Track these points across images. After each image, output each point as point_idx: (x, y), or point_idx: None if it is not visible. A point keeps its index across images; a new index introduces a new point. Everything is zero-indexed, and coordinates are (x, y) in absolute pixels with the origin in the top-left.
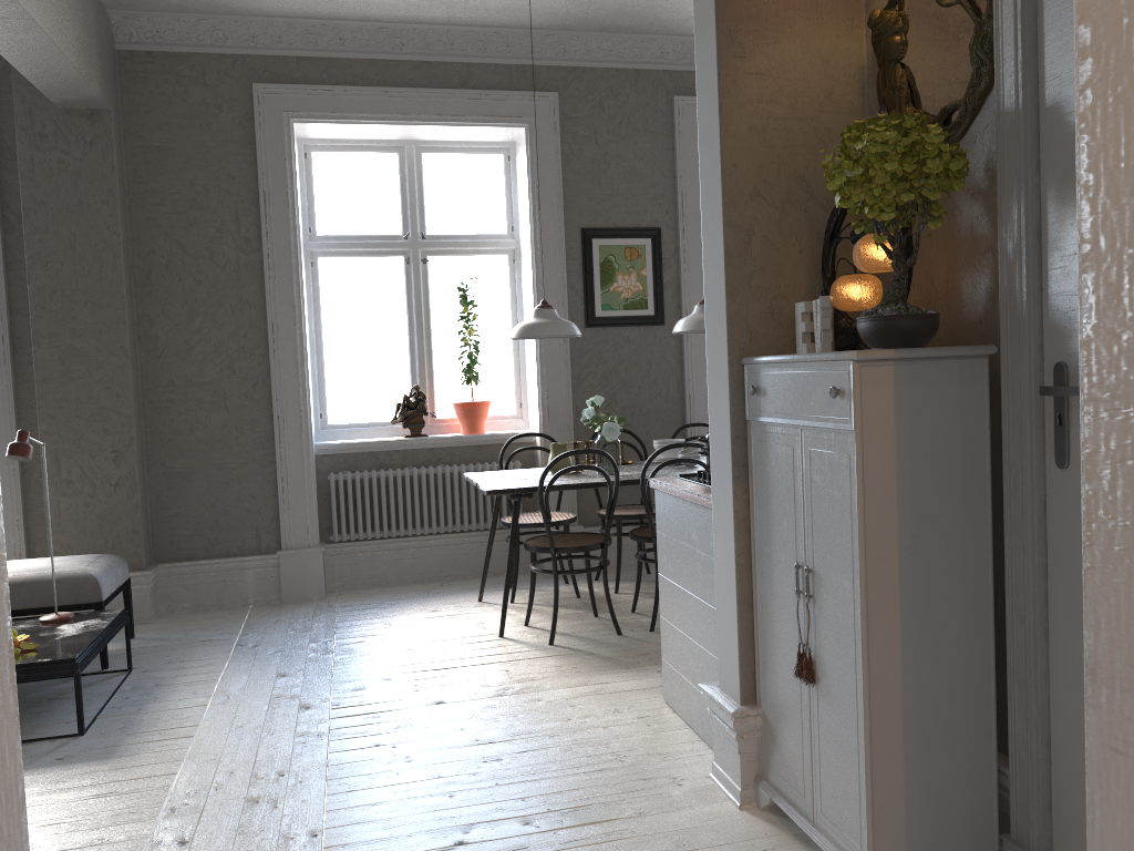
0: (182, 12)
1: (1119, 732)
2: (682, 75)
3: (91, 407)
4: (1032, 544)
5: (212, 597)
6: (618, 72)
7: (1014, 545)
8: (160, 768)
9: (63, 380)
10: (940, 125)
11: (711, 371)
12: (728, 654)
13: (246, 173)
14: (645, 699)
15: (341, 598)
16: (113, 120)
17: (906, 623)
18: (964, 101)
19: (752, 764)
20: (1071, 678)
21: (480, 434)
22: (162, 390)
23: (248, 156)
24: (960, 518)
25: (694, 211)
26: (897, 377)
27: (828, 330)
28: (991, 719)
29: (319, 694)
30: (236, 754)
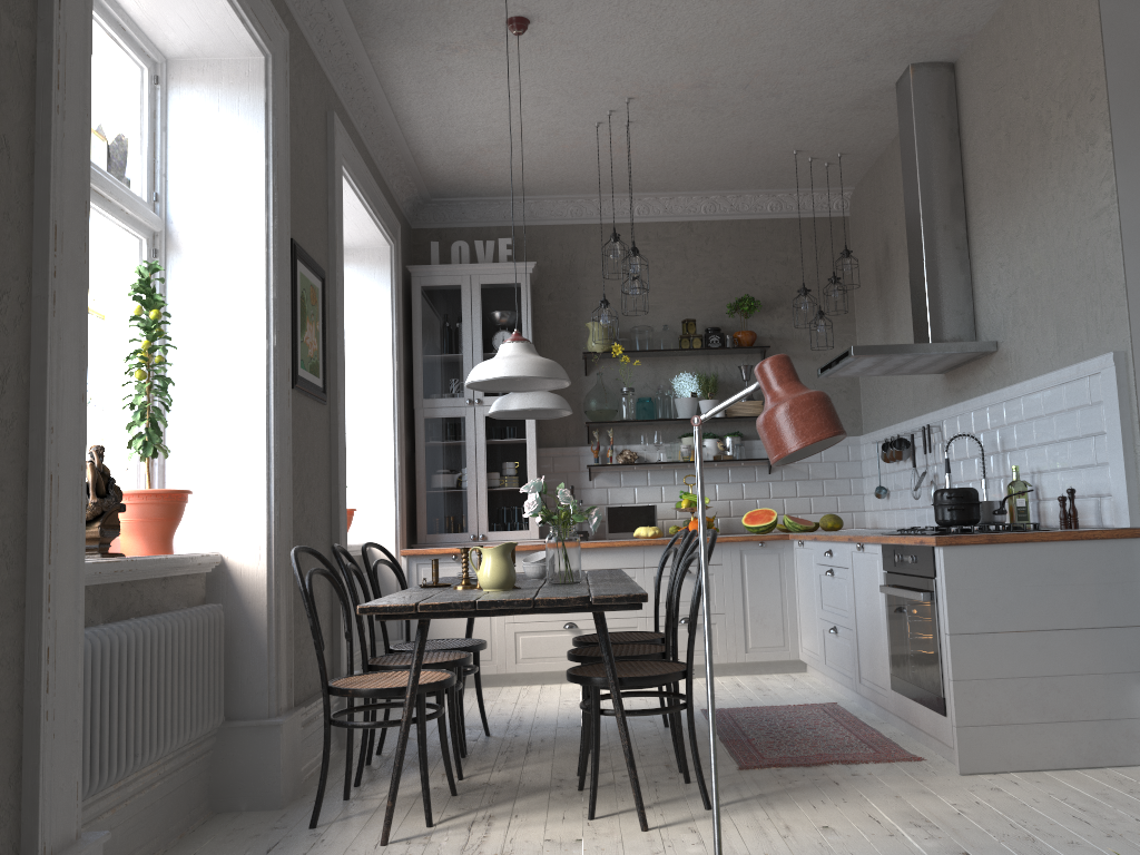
0: None
1: None
2: (330, 90)
3: None
4: None
5: None
6: (307, 47)
7: None
8: None
9: None
10: None
11: None
12: None
13: None
14: (954, 781)
15: None
16: None
17: None
18: None
19: None
20: None
21: (181, 555)
22: None
23: None
24: None
25: (340, 263)
26: None
27: None
28: None
29: None
30: None
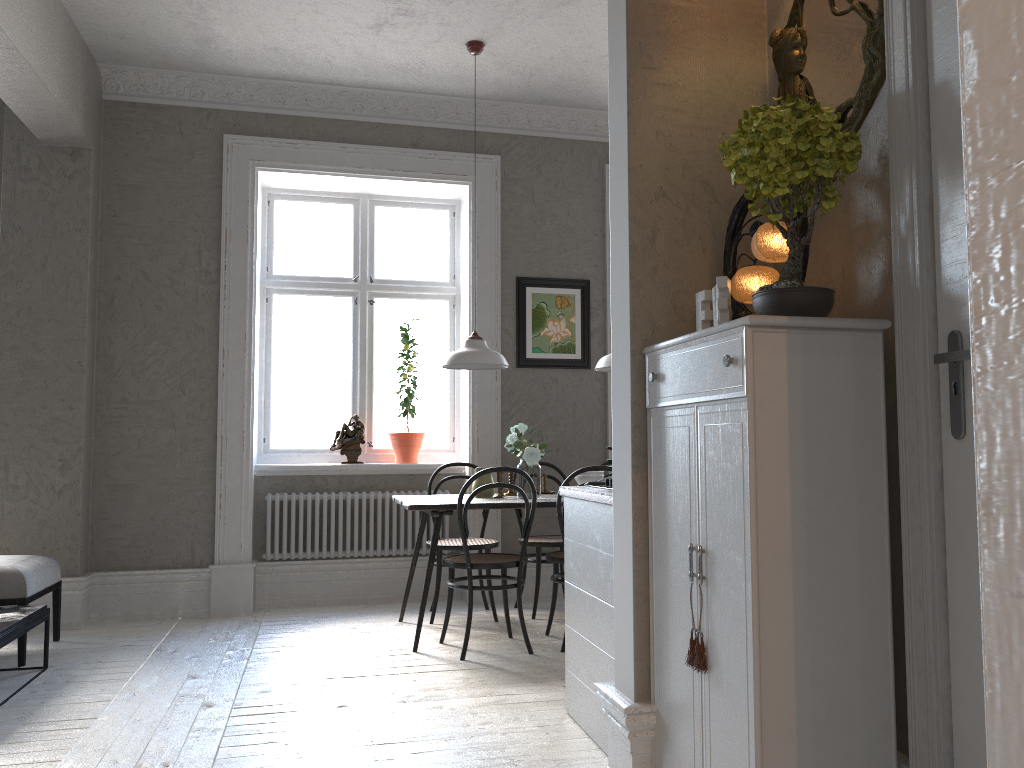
0: (164, 69)
1: (1021, 571)
2: None
3: (44, 417)
4: (929, 520)
5: (142, 608)
6: (556, 141)
7: (911, 523)
8: (45, 755)
9: (20, 390)
10: (836, 123)
11: (615, 365)
12: (624, 649)
13: (211, 212)
14: (547, 710)
15: (268, 615)
16: (93, 158)
17: (799, 600)
18: (857, 96)
19: (645, 765)
20: (973, 662)
21: (412, 464)
22: (114, 406)
23: (214, 198)
24: (855, 493)
25: None
26: (790, 345)
27: (725, 311)
28: (890, 710)
29: (224, 694)
30: (126, 745)
